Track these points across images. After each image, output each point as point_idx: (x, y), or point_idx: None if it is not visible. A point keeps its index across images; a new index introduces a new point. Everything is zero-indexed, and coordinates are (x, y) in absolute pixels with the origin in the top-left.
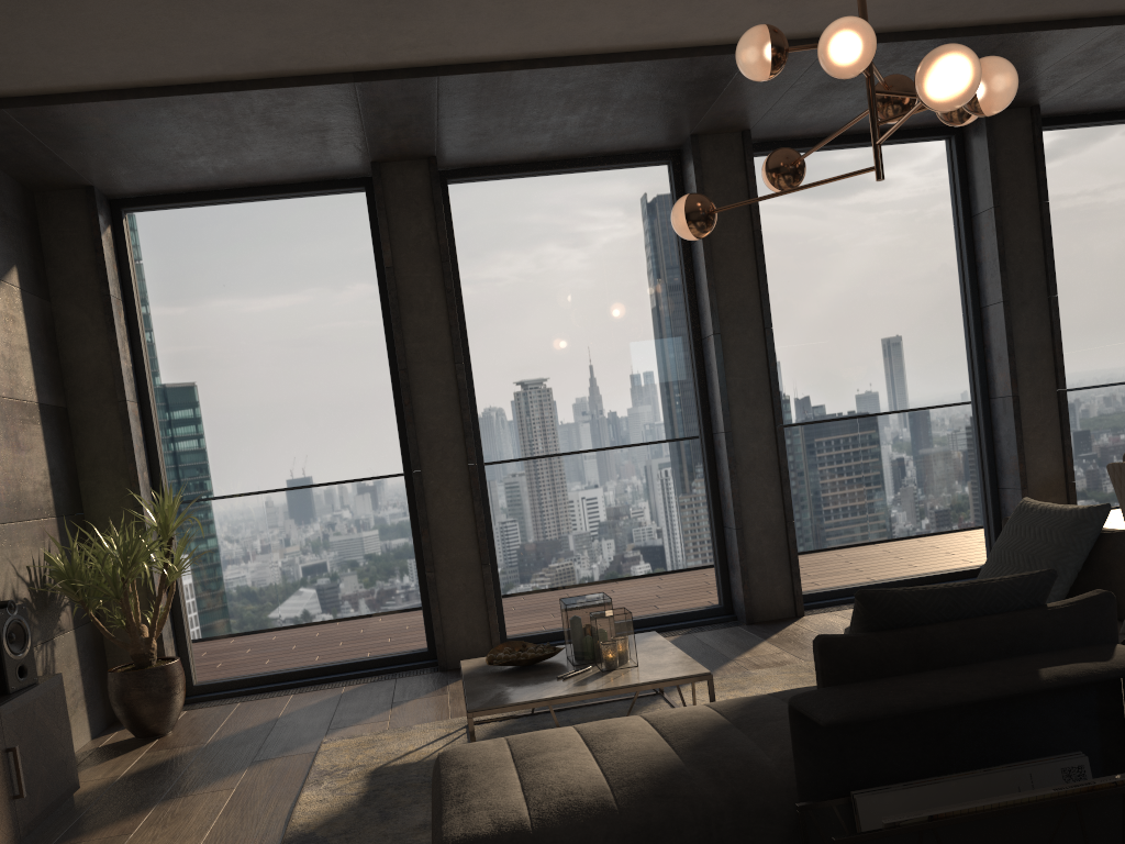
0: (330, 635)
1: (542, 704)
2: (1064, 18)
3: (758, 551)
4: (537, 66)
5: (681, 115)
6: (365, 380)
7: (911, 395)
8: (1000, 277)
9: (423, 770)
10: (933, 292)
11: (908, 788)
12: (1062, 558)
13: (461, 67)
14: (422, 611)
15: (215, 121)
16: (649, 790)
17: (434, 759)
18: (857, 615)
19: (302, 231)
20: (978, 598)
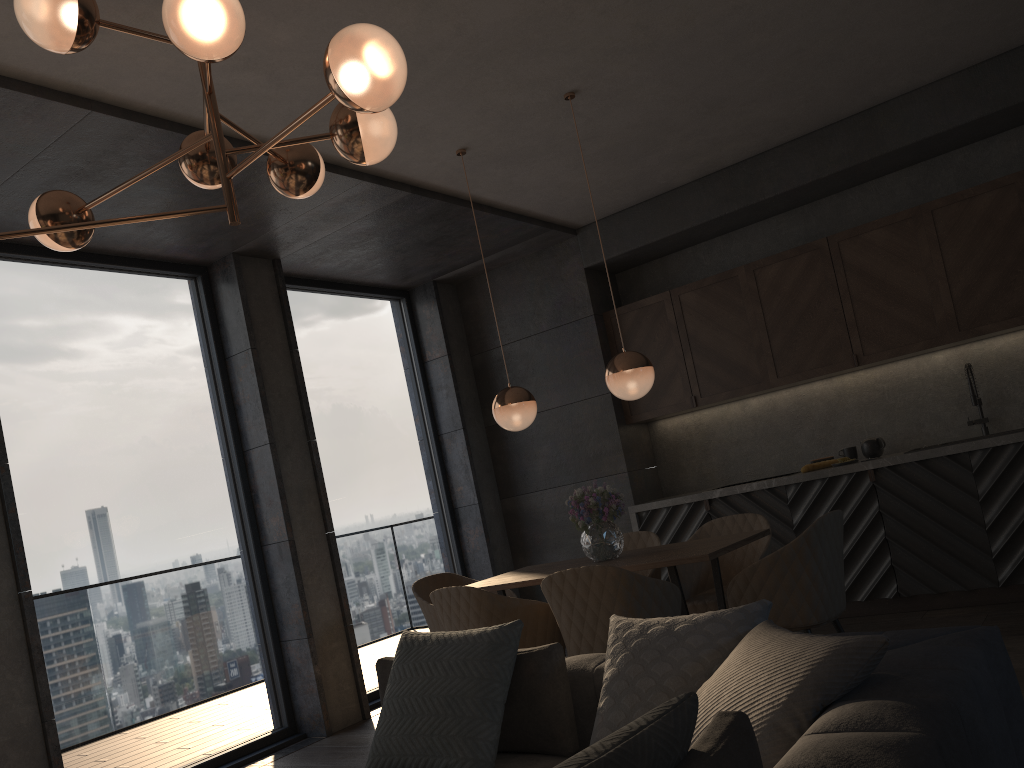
0: None
1: None
2: (326, 160)
3: None
4: None
5: None
6: None
7: (182, 546)
8: (265, 418)
9: None
10: (195, 433)
11: None
12: (490, 693)
13: None
14: None
15: None
16: None
17: None
18: None
19: None
20: (643, 762)
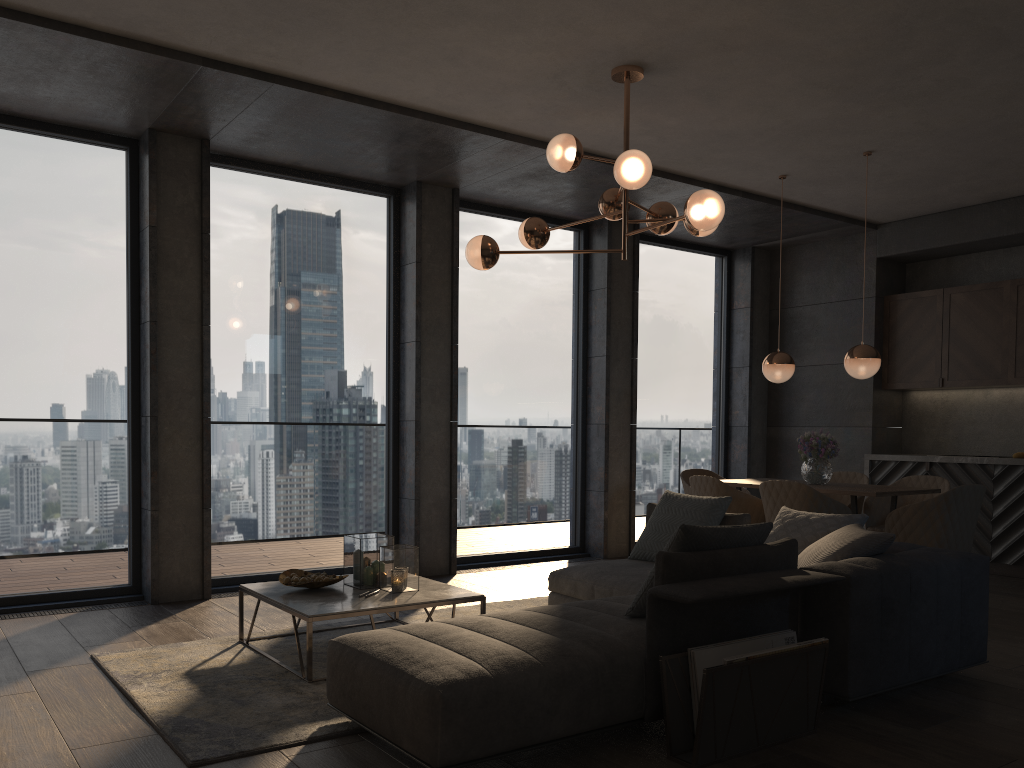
0: (31, 565)
1: (366, 613)
2: (685, 175)
3: (428, 519)
4: (354, 100)
5: (422, 166)
6: (103, 324)
7: (538, 413)
8: (606, 338)
9: (239, 672)
10: (559, 340)
11: (718, 646)
12: None
13: (295, 82)
14: (131, 548)
15: (43, 54)
16: (554, 652)
17: (239, 665)
18: (677, 541)
19: (59, 171)
20: (738, 535)
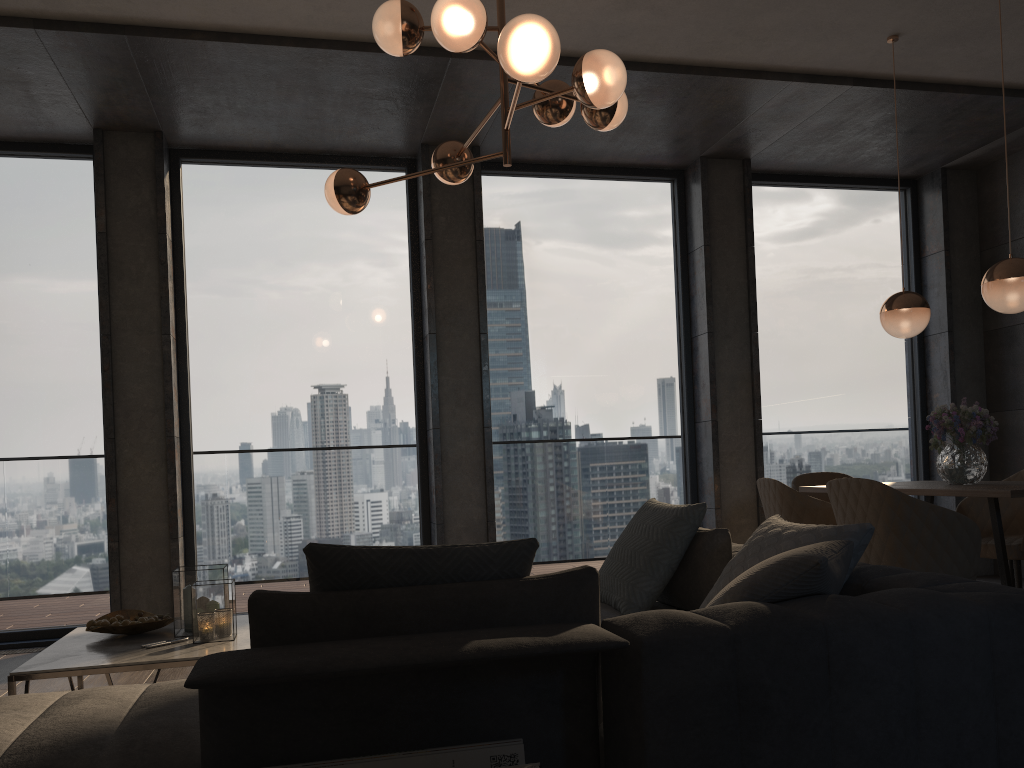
0: (6, 601)
1: (97, 672)
2: (748, 68)
3: None
4: (231, 40)
5: (404, 120)
6: (73, 344)
7: (623, 412)
8: (706, 310)
9: None
10: (649, 319)
11: None
12: (658, 555)
13: (151, 30)
14: (109, 583)
15: None
16: (40, 760)
17: None
18: (310, 573)
19: (22, 190)
20: (445, 563)
